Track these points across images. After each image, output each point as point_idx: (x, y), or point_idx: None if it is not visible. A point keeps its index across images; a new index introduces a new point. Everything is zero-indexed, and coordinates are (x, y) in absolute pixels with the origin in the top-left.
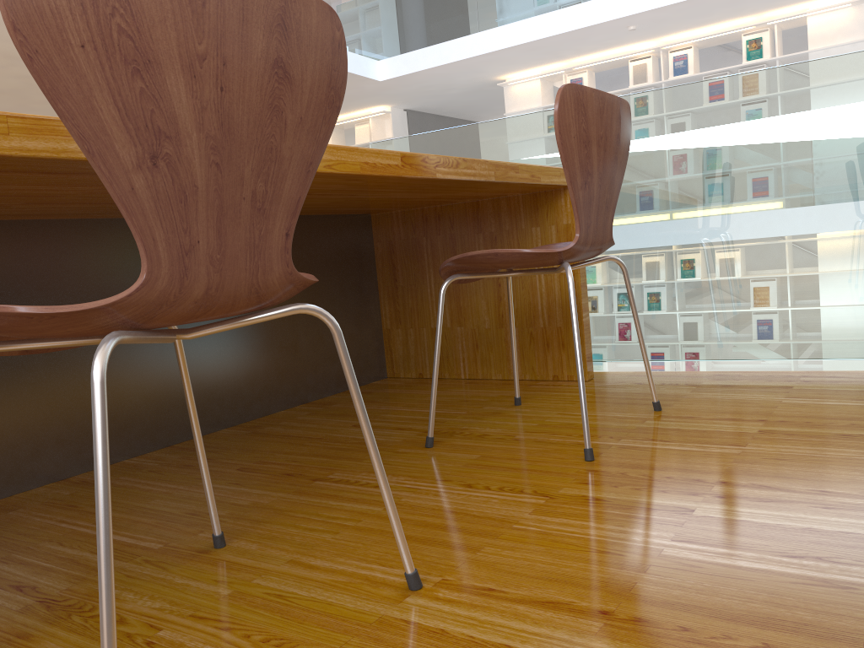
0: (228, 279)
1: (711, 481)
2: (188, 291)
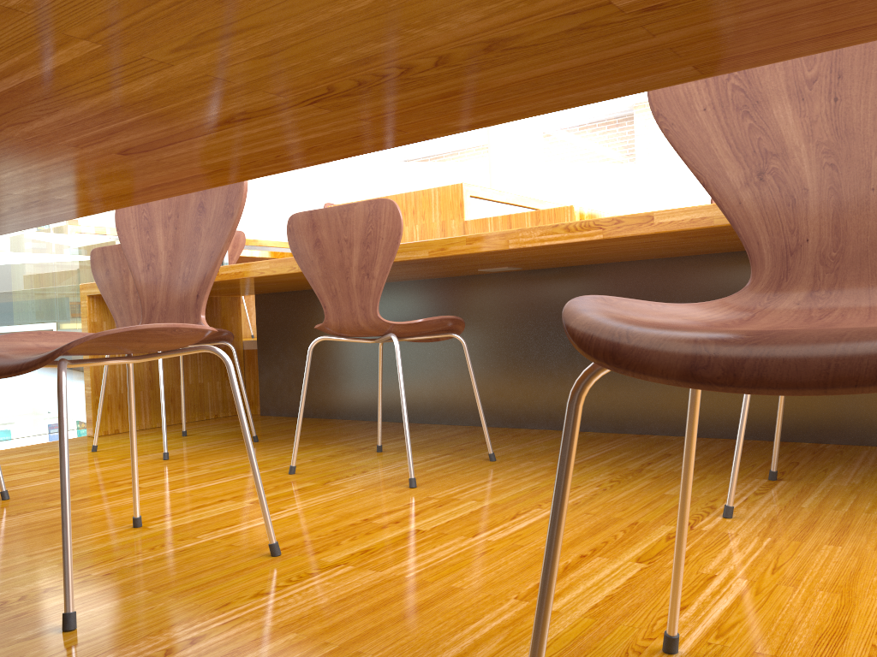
0: None
1: (107, 482)
2: None
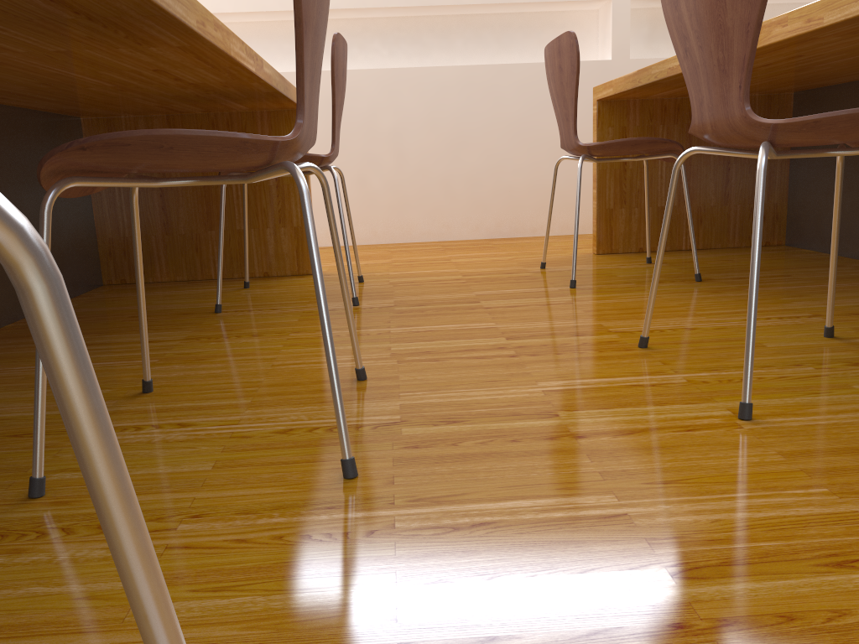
0: (716, 121)
1: None
2: (705, 127)
